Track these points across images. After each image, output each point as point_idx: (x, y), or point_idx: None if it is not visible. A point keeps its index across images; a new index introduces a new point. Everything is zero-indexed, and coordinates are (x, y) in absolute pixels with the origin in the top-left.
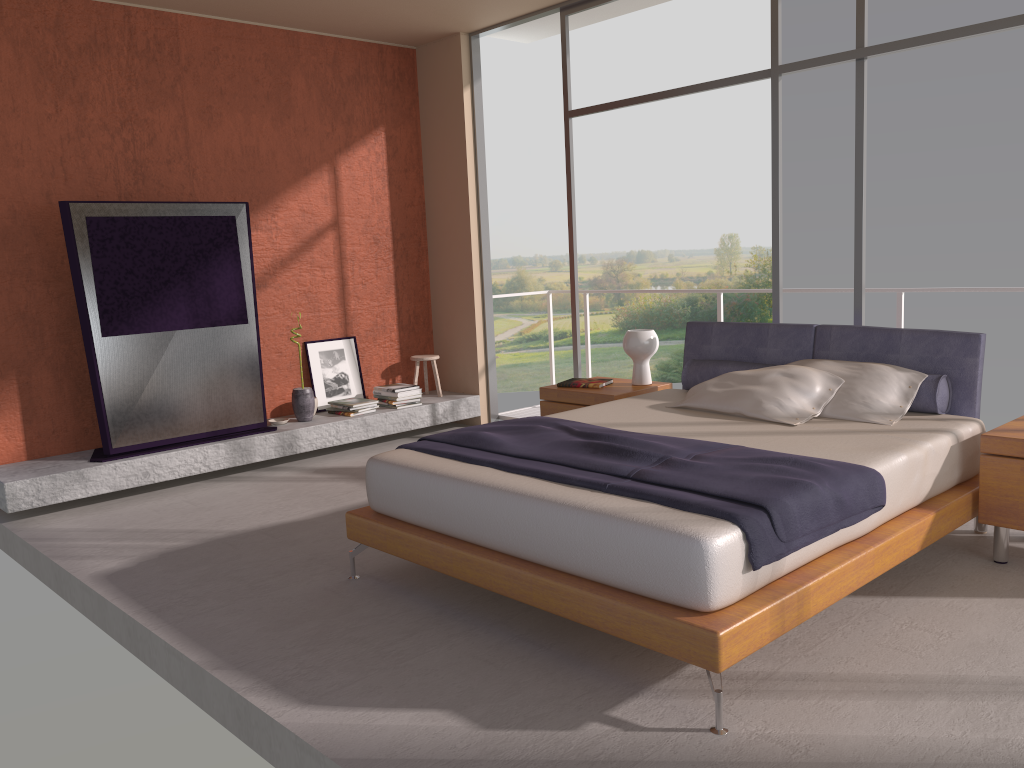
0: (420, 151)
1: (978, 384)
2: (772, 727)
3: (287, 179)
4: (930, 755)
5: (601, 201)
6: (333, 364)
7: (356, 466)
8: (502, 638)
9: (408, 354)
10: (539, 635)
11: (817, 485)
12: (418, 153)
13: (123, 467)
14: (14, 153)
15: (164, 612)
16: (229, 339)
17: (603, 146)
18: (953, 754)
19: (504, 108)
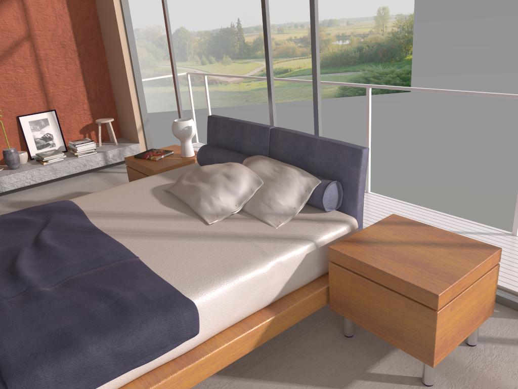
0: None
1: (359, 189)
2: None
3: None
4: None
5: None
6: (40, 128)
7: (37, 200)
8: None
9: (98, 117)
10: None
11: (90, 346)
12: None
13: None
14: None
15: None
16: None
17: None
18: None
19: None
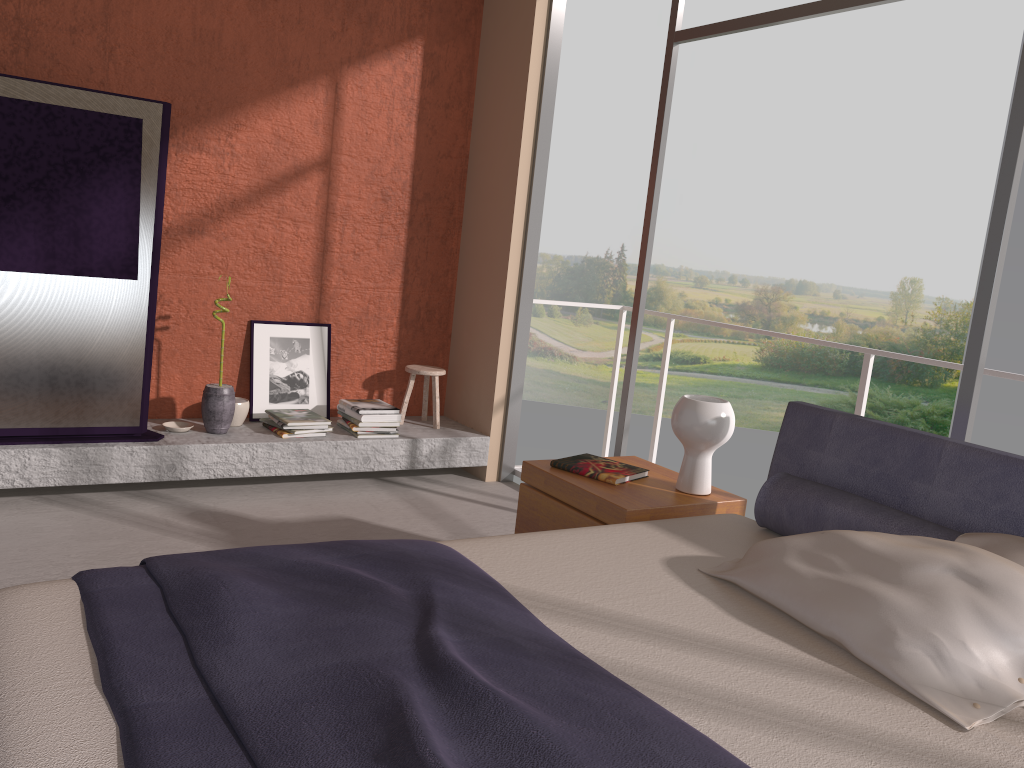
0: (473, 83)
1: None
2: None
3: (260, 87)
4: None
5: (766, 217)
6: (289, 358)
7: (255, 517)
8: None
9: (409, 361)
10: None
11: None
12: (470, 85)
13: None
14: None
15: None
16: (101, 298)
17: (780, 156)
18: None
19: (675, 98)
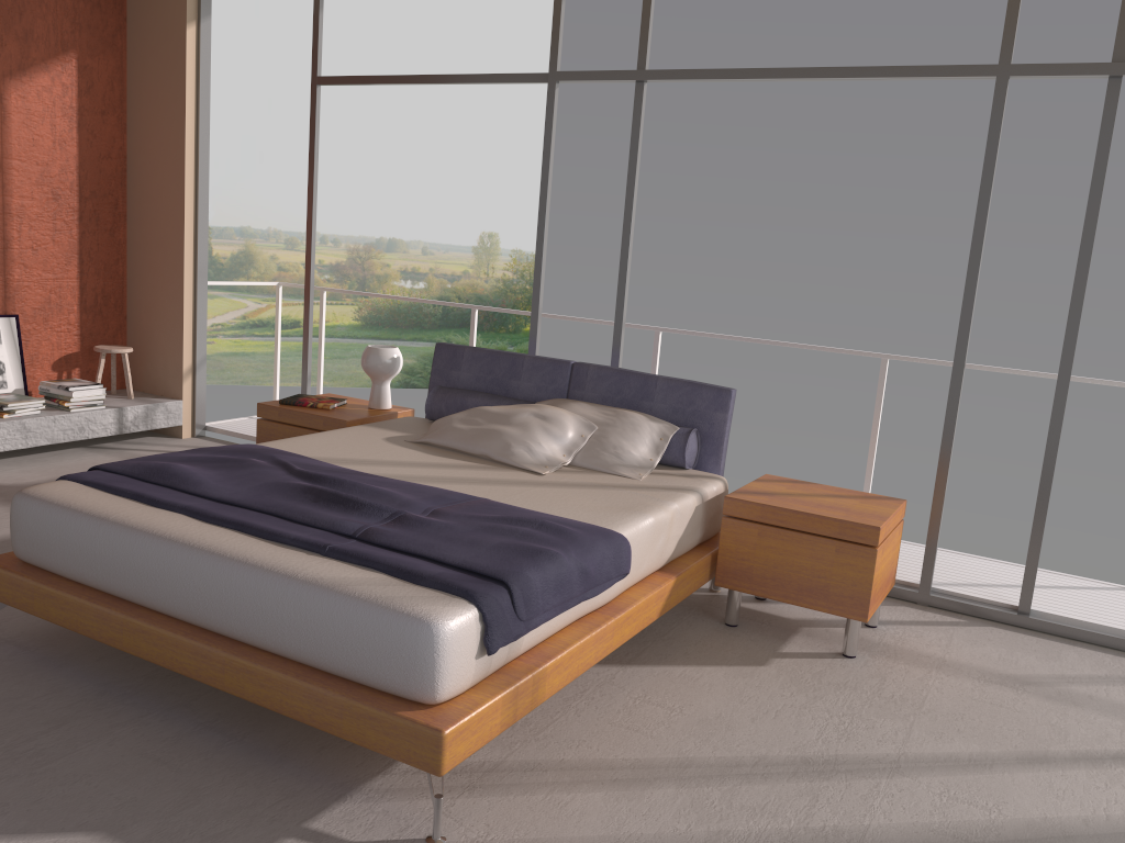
0: (125, 91)
1: (725, 440)
2: (495, 832)
3: None
4: None
5: (351, 176)
6: None
7: (7, 483)
8: (182, 727)
9: (92, 342)
10: (231, 722)
11: (563, 555)
12: (122, 93)
13: None
14: None
15: None
16: None
17: (358, 114)
18: None
19: (243, 49)
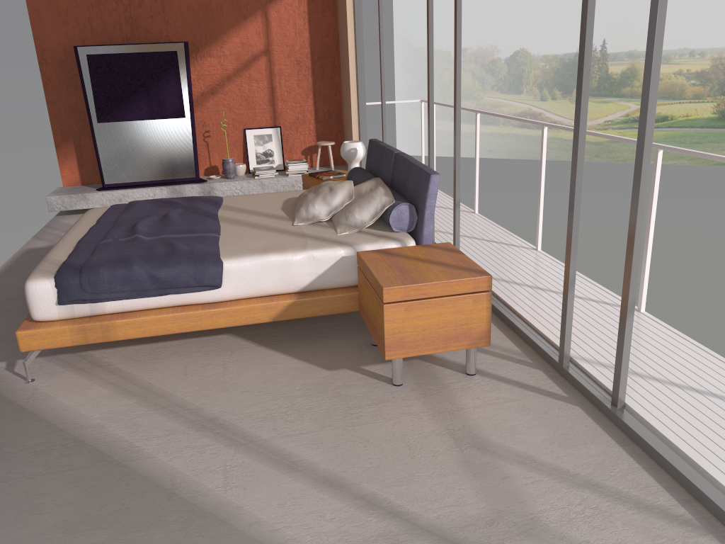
0: None
1: (426, 213)
2: (47, 387)
3: (231, 23)
4: (61, 420)
5: (720, 0)
6: (263, 144)
7: None
8: None
9: (323, 140)
10: None
11: (135, 265)
12: None
13: (107, 195)
14: (63, 17)
15: (8, 271)
16: (173, 127)
17: None
18: (69, 424)
19: None
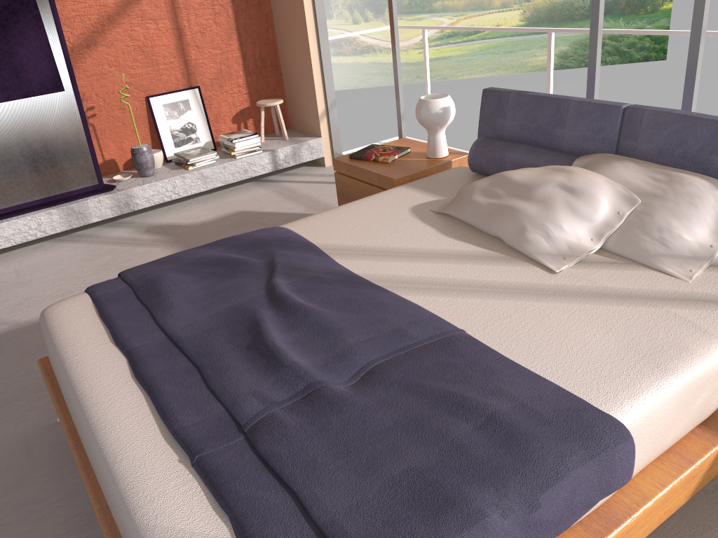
0: None
1: None
2: None
3: None
4: None
5: None
6: (179, 115)
7: (186, 223)
8: None
9: (258, 98)
10: None
11: (490, 513)
12: None
13: None
14: None
15: None
16: (46, 108)
17: None
18: None
19: None
